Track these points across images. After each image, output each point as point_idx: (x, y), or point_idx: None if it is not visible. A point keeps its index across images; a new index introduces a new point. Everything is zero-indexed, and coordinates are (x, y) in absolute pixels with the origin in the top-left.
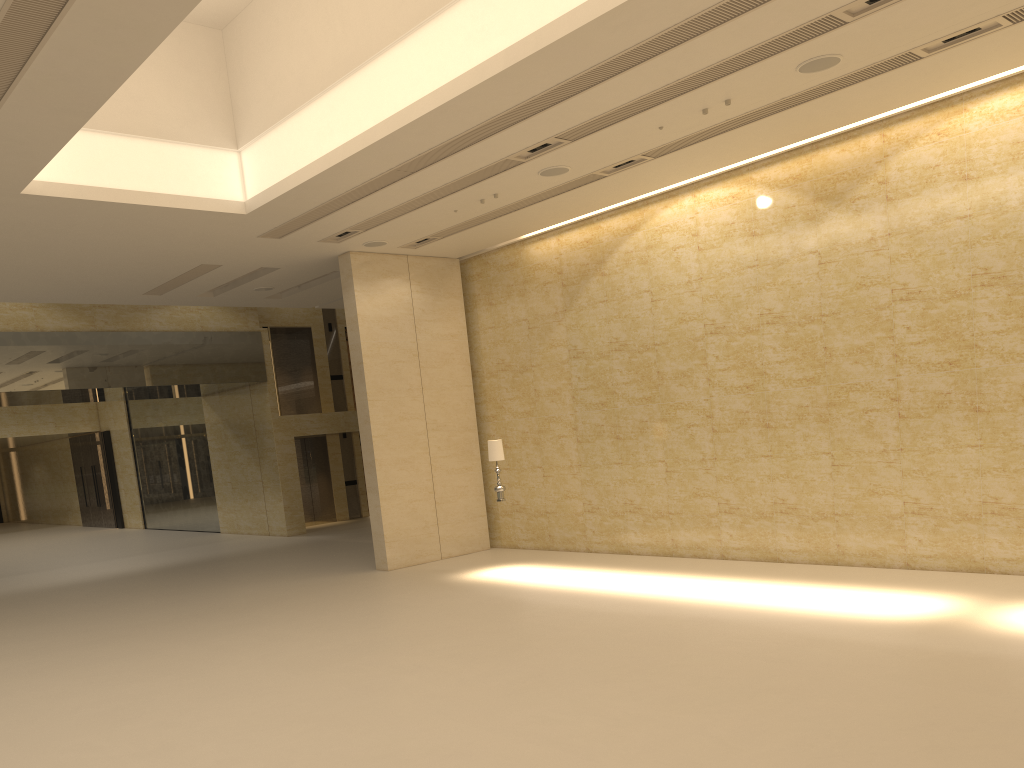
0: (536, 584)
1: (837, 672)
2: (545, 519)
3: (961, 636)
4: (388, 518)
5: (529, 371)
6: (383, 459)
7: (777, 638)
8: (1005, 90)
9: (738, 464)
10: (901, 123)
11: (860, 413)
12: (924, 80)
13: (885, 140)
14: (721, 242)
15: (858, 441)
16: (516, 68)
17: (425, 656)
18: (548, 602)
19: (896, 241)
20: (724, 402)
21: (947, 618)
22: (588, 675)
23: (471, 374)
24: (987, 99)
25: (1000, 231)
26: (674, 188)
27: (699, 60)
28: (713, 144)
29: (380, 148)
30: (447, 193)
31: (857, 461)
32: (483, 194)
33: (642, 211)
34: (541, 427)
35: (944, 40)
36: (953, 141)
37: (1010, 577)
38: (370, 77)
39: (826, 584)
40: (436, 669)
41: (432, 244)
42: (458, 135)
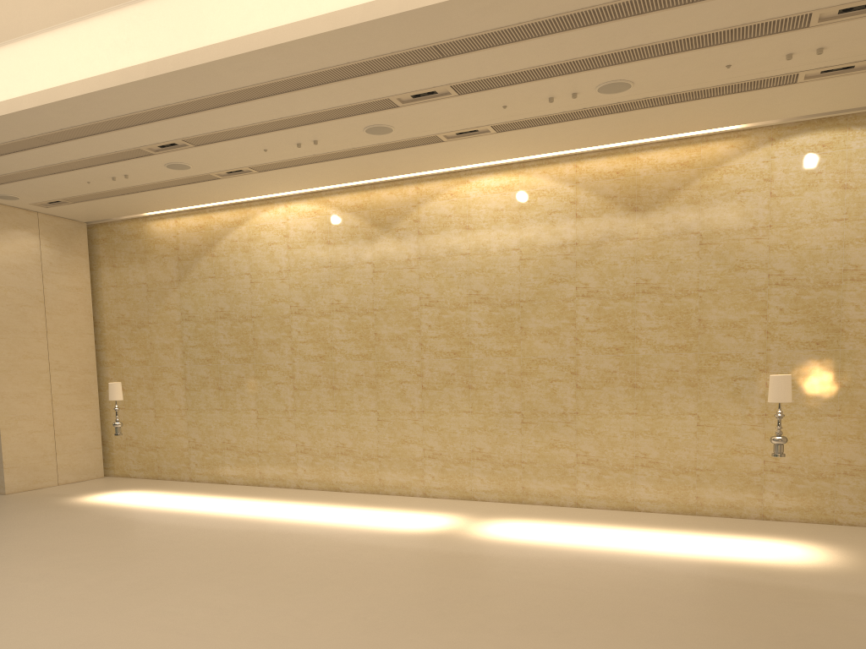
0: (148, 506)
1: (380, 568)
2: (155, 453)
3: (458, 542)
4: (8, 446)
5: (146, 327)
6: (6, 392)
7: (339, 545)
8: (491, 174)
9: (312, 415)
10: (429, 182)
11: (397, 383)
12: (444, 156)
13: (418, 192)
14: (305, 245)
15: (395, 403)
16: (156, 79)
17: (50, 567)
18: (159, 521)
19: (424, 264)
20: (303, 367)
21: (449, 530)
22: (197, 577)
23: (93, 324)
24: (480, 177)
25: (486, 267)
26: (271, 197)
27: (298, 107)
28: (303, 170)
29: (25, 116)
30: (83, 166)
31: (394, 418)
32: (115, 173)
33: (246, 210)
34: (155, 375)
35: (457, 133)
36: (460, 201)
37: (487, 503)
38: (19, 53)
39: (372, 507)
40: (61, 577)
41: (63, 206)
42: (99, 121)
